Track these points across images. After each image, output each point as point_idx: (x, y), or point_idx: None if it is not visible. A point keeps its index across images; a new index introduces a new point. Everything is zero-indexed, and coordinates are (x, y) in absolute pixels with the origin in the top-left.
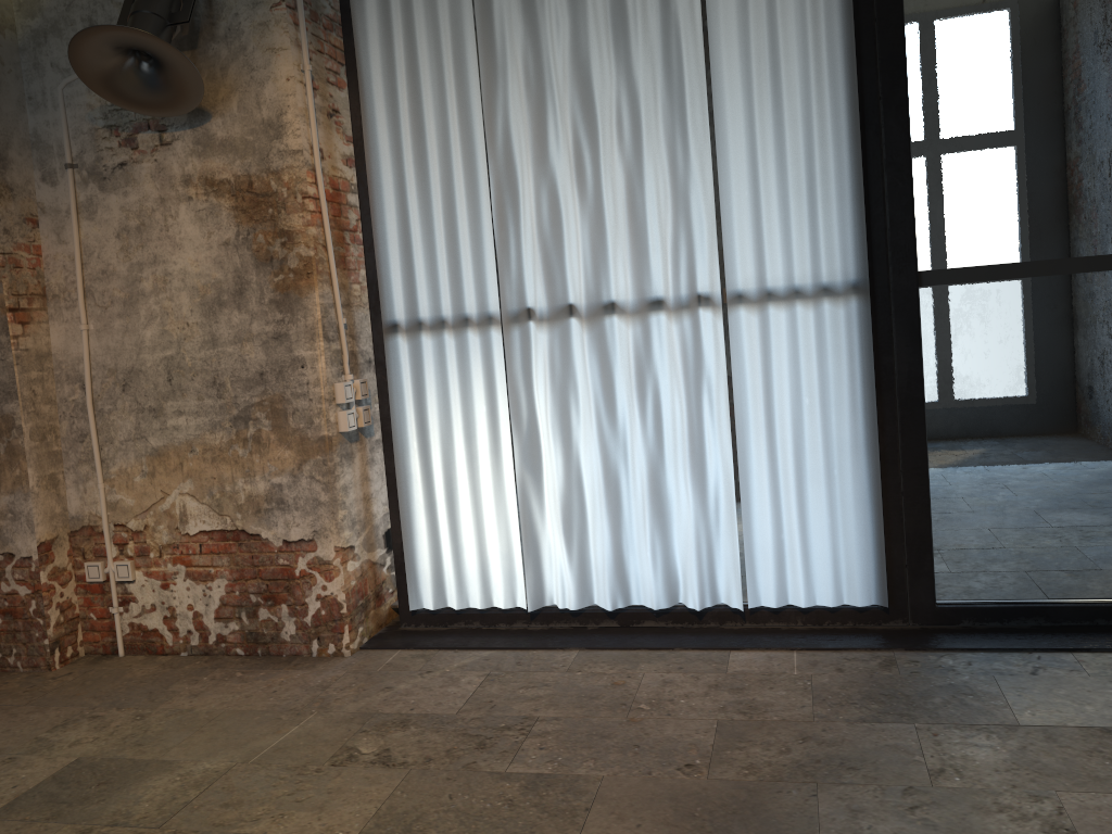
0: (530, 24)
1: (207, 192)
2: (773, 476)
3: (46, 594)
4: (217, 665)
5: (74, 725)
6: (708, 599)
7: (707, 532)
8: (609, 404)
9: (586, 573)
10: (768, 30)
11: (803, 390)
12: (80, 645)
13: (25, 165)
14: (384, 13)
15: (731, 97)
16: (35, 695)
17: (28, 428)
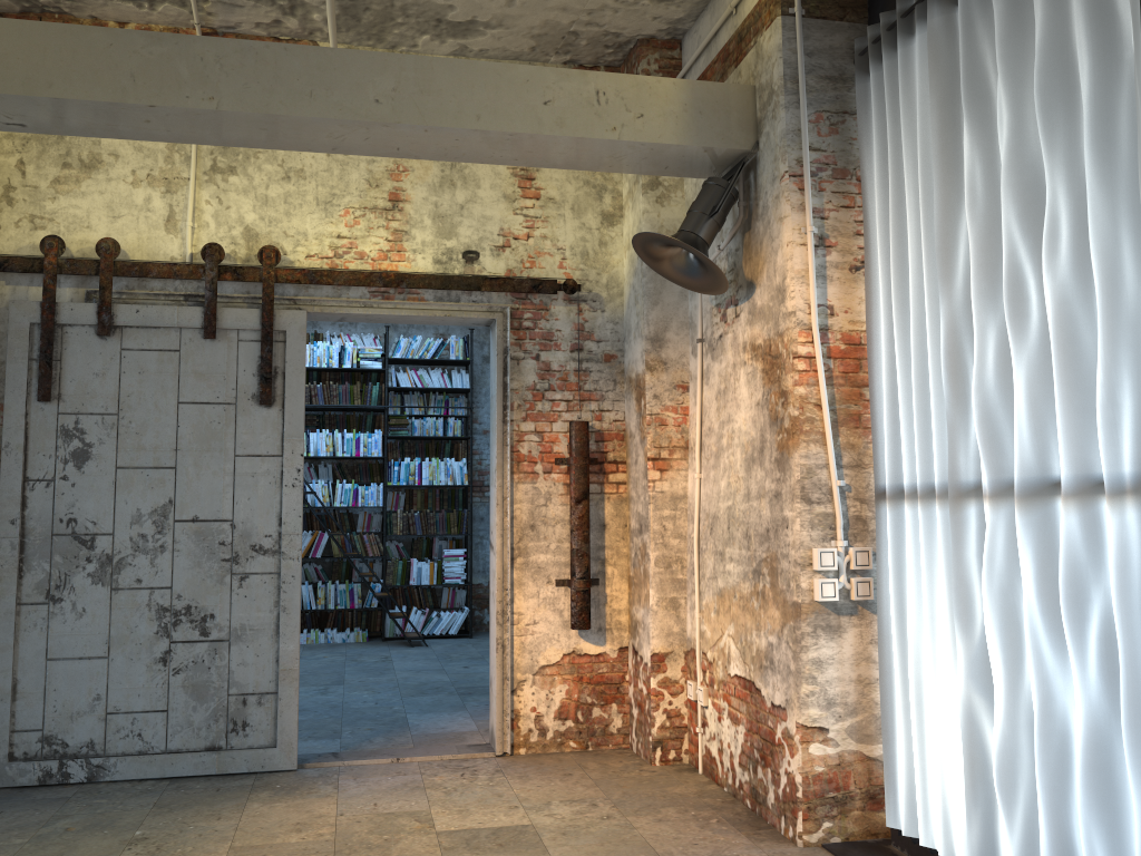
0: (980, 130)
1: (752, 357)
2: None
3: (653, 698)
4: (721, 807)
5: (575, 804)
6: None
7: None
8: (1054, 622)
9: None
10: None
11: None
12: (685, 753)
13: (681, 342)
14: (882, 155)
15: None
16: (609, 776)
17: (654, 556)
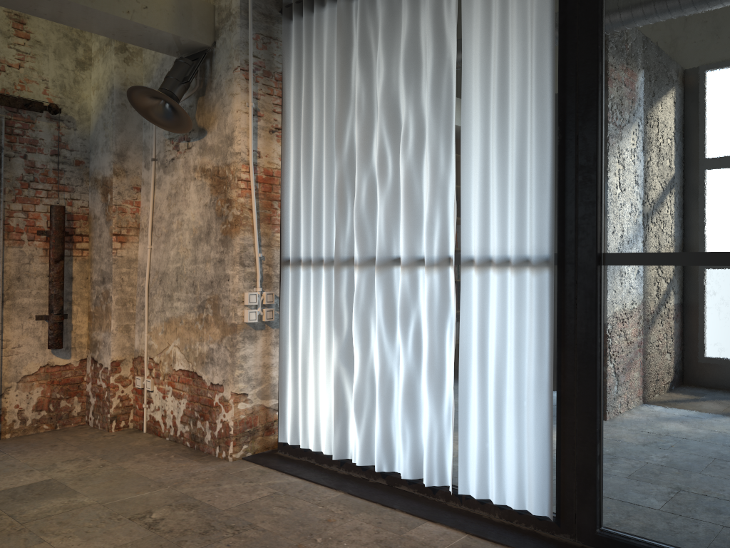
0: (365, 72)
1: (202, 175)
2: (482, 397)
3: (112, 389)
4: (171, 448)
5: (74, 462)
6: (436, 480)
7: (440, 430)
8: (390, 327)
9: (371, 442)
10: (498, 69)
11: (507, 336)
12: (131, 422)
13: (137, 159)
14: (298, 70)
15: (475, 117)
16: (85, 442)
17: (115, 298)
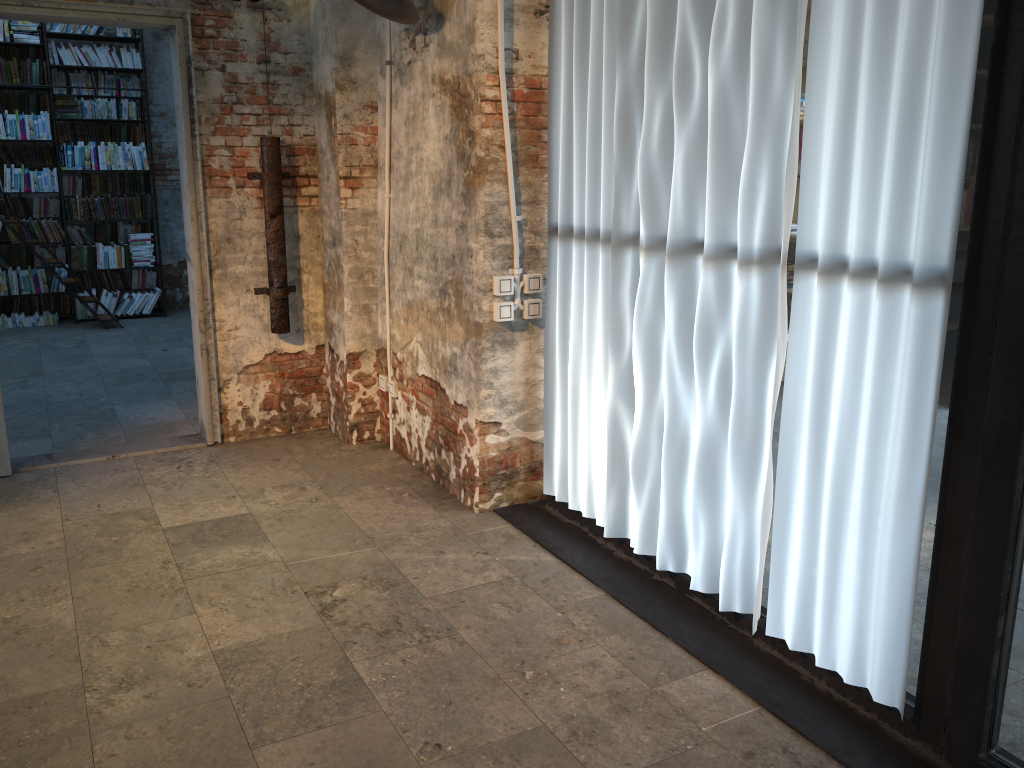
0: None
1: (441, 91)
2: (813, 497)
3: (349, 390)
4: (411, 481)
5: (286, 489)
6: (738, 604)
7: (748, 531)
8: (686, 355)
9: (657, 523)
10: None
11: (862, 402)
12: (377, 432)
13: (370, 62)
14: None
15: None
16: (314, 458)
17: (347, 268)
